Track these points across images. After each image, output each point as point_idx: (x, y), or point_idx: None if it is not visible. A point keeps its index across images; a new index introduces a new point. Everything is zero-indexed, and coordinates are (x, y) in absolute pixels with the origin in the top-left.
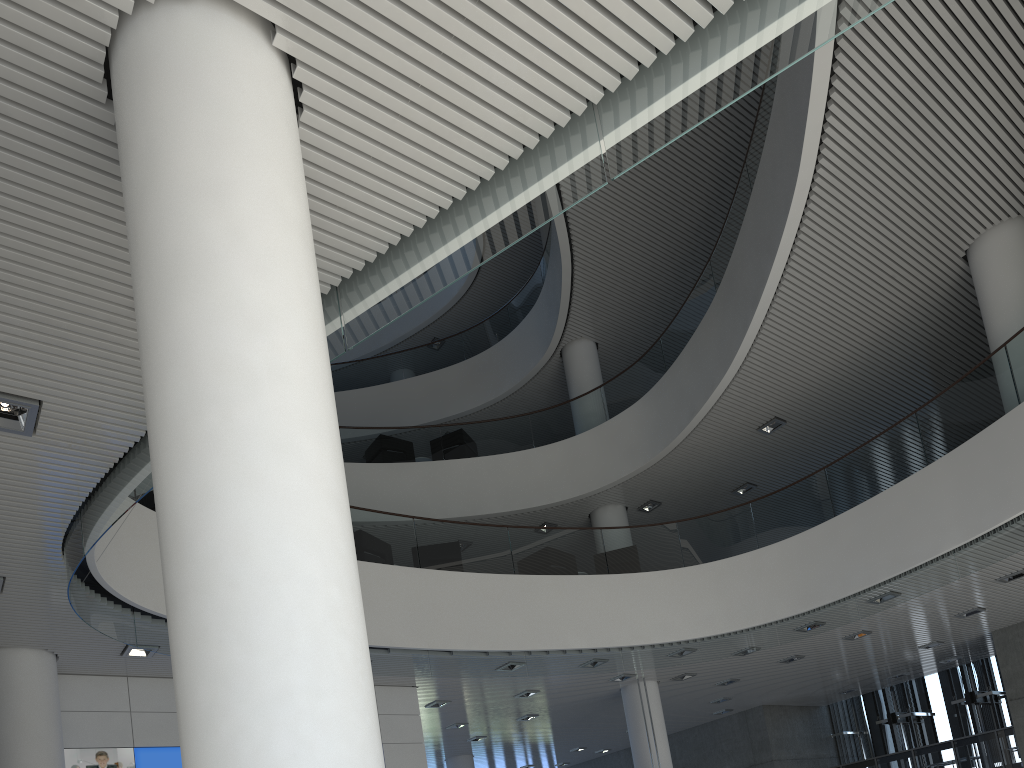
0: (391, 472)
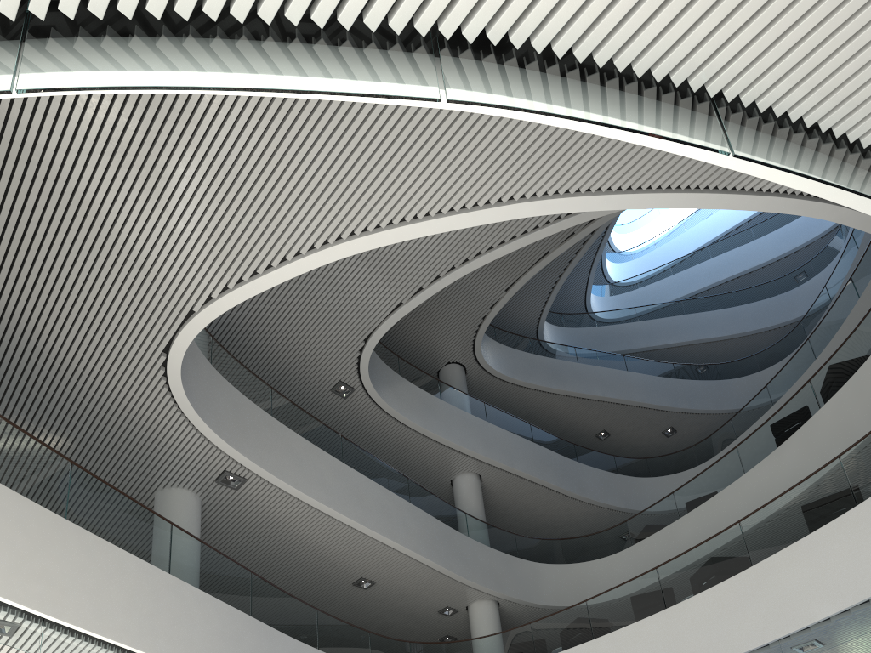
0: (775, 459)
